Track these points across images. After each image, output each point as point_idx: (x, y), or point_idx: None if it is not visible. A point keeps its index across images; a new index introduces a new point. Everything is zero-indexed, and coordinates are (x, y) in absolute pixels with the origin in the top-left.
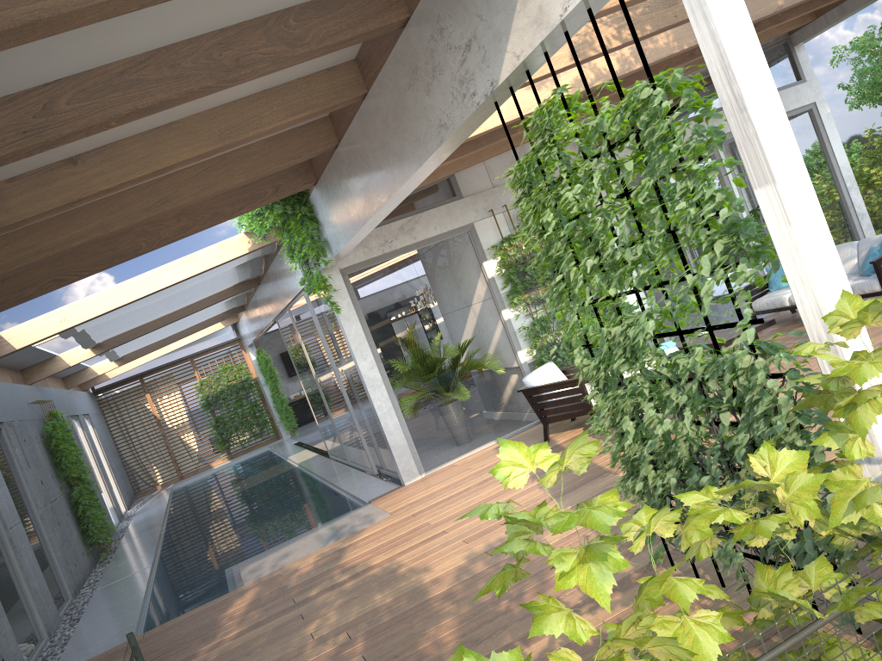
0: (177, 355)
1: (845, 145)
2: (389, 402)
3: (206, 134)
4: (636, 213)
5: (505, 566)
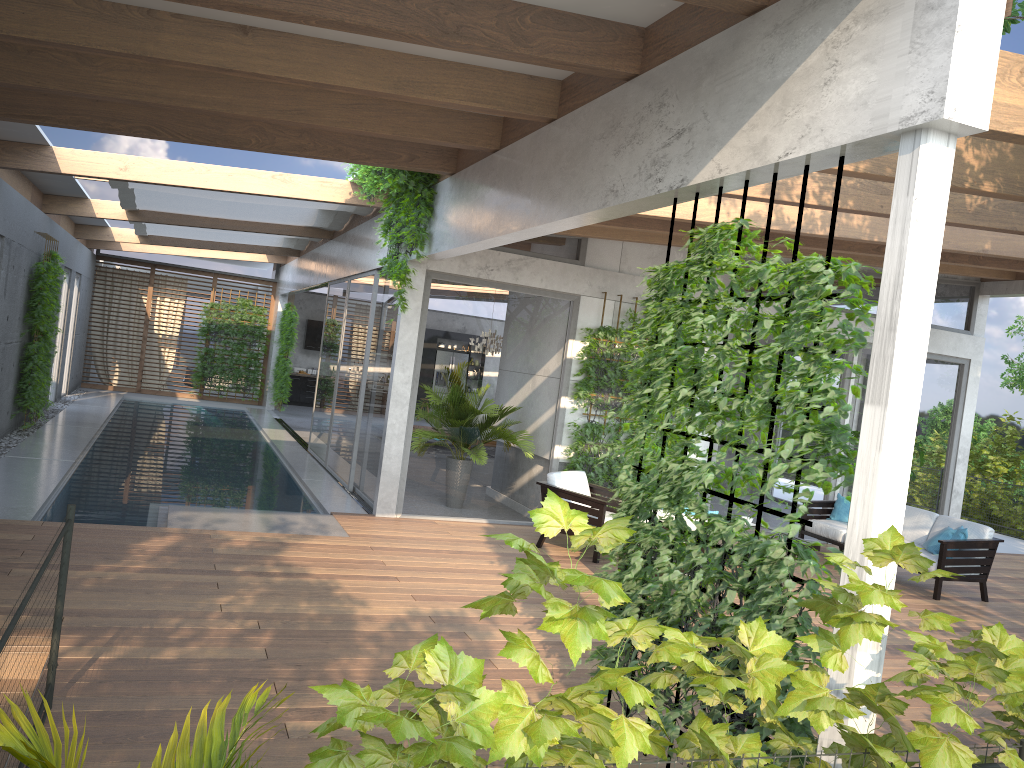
0: (203, 263)
1: (979, 419)
2: (404, 426)
3: (383, 74)
4: (750, 369)
5: (504, 592)
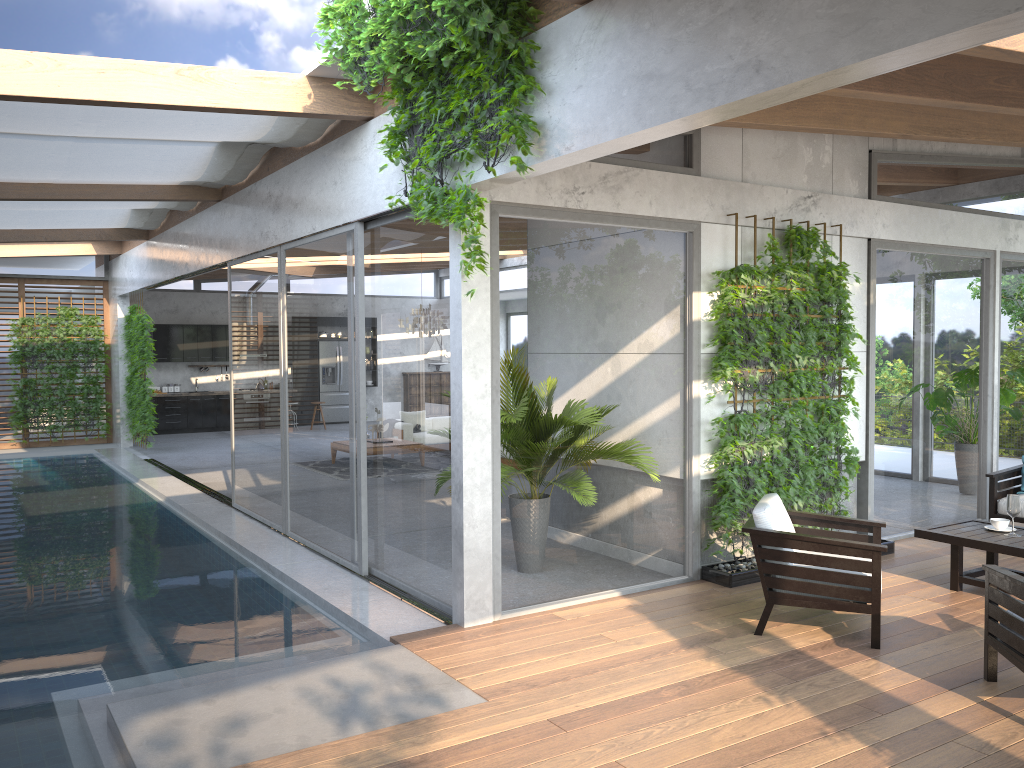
0: (1, 267)
1: None
2: (489, 468)
3: None
4: None
5: None
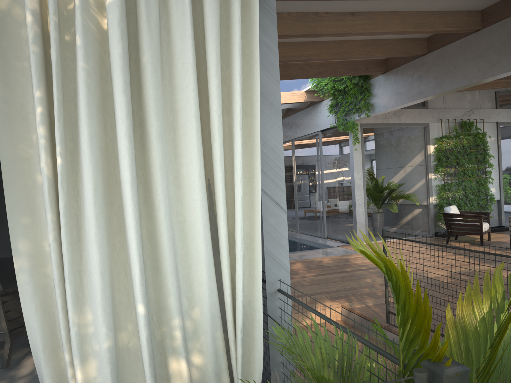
0: None
1: None
2: (363, 199)
3: (409, 23)
4: None
5: None
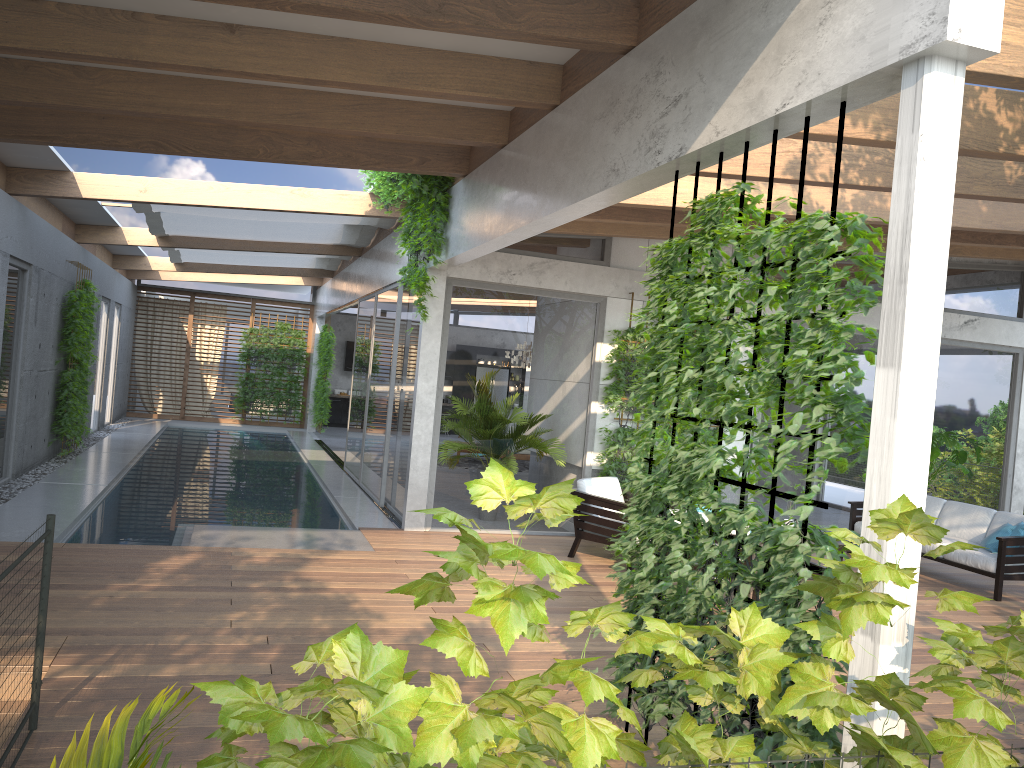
0: (241, 289)
1: None
2: (430, 437)
3: (376, 67)
4: (757, 343)
5: (433, 573)
